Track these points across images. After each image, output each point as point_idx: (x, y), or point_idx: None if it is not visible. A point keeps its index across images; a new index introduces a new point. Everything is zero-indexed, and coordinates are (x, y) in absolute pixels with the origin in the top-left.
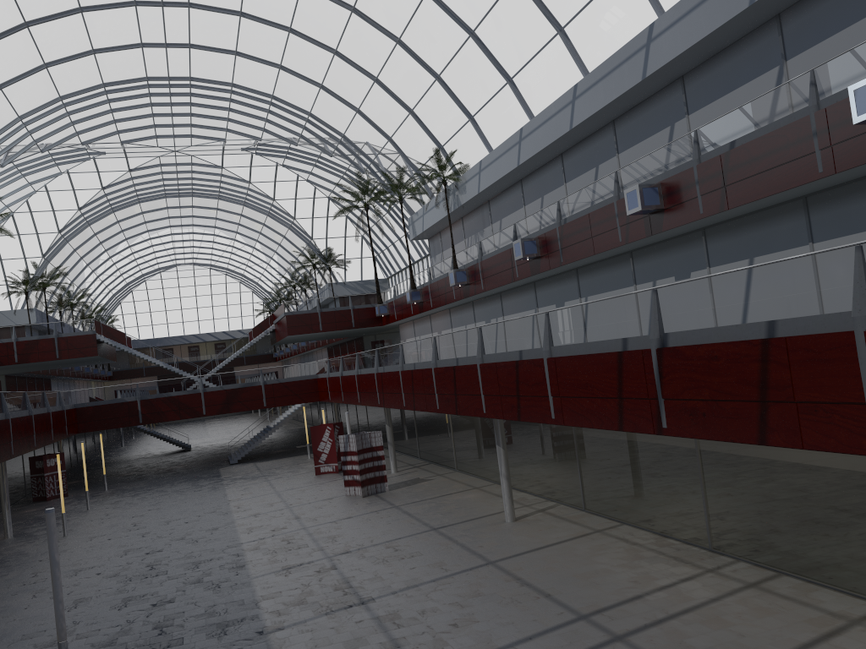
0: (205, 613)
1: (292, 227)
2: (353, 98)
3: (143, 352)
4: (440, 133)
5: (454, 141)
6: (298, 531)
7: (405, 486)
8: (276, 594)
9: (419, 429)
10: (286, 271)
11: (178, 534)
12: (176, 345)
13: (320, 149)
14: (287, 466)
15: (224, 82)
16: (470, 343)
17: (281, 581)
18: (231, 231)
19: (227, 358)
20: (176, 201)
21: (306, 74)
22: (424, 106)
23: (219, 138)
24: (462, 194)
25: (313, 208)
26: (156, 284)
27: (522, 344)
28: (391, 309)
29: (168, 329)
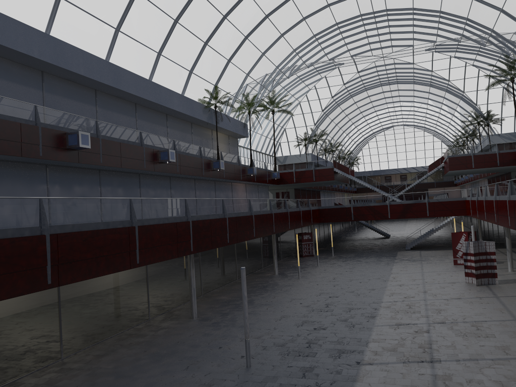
0: (337, 341)
1: (462, 98)
2: (496, 2)
3: (358, 179)
4: None
5: None
6: (420, 301)
7: (513, 283)
8: (381, 340)
9: None
10: (461, 127)
11: (351, 288)
12: (392, 174)
13: (476, 43)
14: (439, 255)
15: (407, 8)
16: None
17: (389, 332)
18: (423, 103)
19: (411, 184)
20: (387, 87)
21: None
22: None
23: (409, 45)
24: None
25: (477, 84)
26: (381, 138)
27: None
28: None
29: (388, 165)
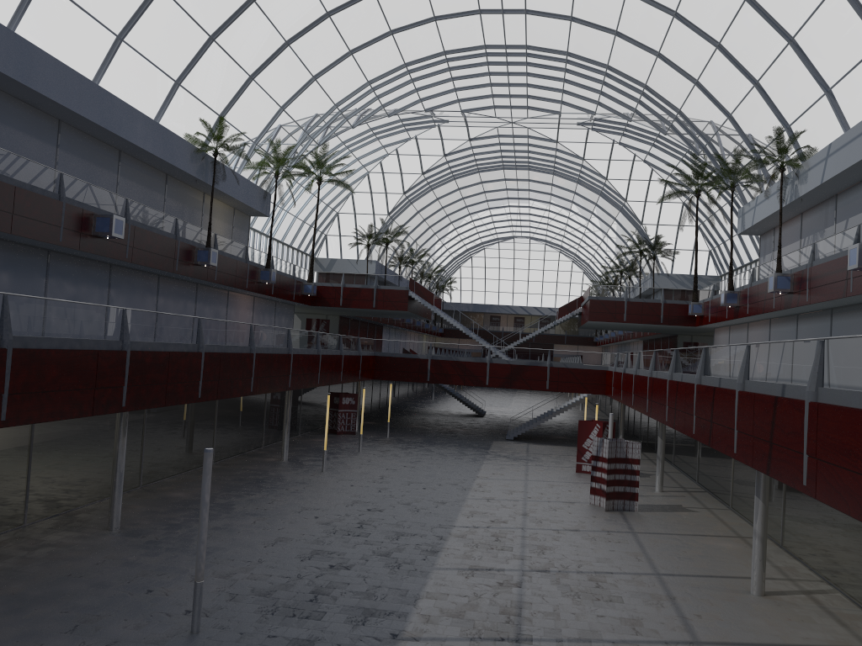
0: (365, 592)
1: (622, 210)
2: (691, 68)
3: (446, 314)
4: (787, 109)
5: (803, 120)
6: (514, 530)
7: (659, 511)
8: (441, 595)
9: (701, 450)
10: (615, 255)
11: (408, 498)
12: (503, 313)
13: (654, 126)
14: (555, 454)
15: (559, 50)
16: (736, 363)
17: (457, 582)
18: (564, 208)
19: (528, 334)
20: (513, 173)
21: (642, 41)
22: (772, 77)
23: (554, 110)
24: (801, 184)
25: (647, 191)
26: (493, 253)
27: (788, 376)
28: (705, 310)
29: (498, 298)
